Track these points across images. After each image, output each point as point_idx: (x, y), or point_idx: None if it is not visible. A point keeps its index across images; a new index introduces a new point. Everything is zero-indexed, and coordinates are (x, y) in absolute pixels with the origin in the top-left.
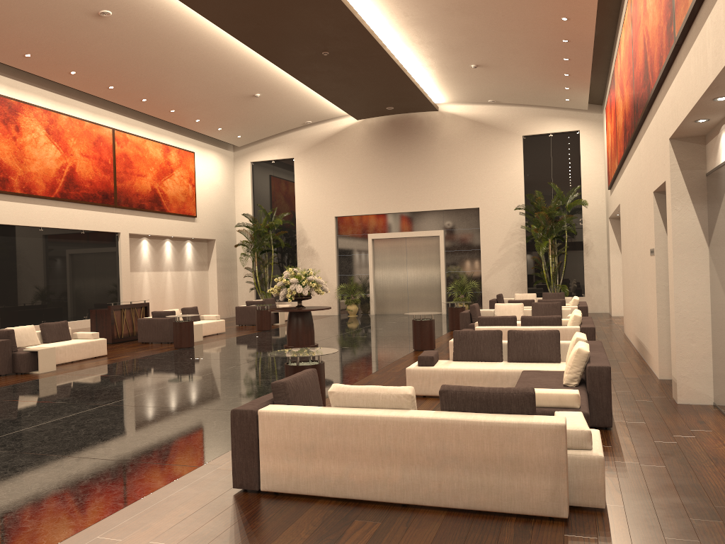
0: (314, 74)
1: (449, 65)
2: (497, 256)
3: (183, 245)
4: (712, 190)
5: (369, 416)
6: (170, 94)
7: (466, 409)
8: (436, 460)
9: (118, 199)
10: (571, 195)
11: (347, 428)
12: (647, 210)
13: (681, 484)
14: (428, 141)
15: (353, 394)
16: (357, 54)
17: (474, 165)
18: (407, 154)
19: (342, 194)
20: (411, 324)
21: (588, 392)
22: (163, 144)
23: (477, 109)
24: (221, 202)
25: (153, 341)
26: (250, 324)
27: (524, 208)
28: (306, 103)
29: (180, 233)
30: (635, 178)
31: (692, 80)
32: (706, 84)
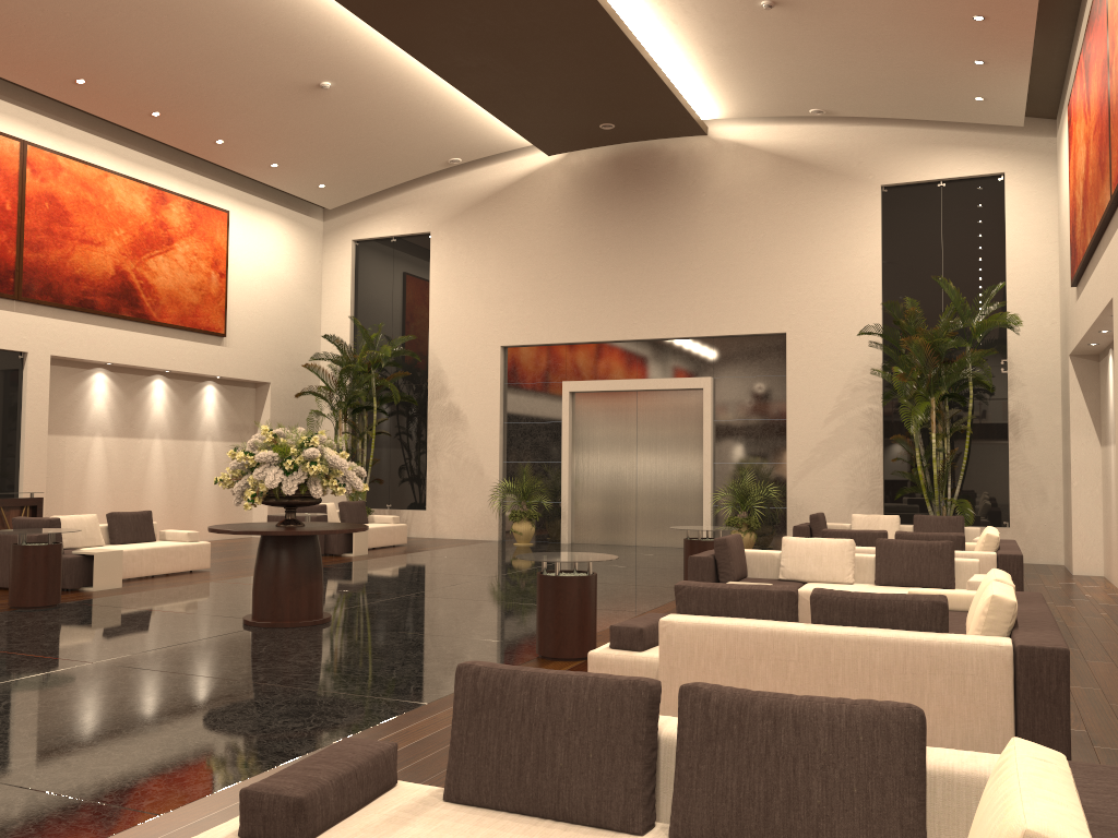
0: (418, 22)
1: (712, 5)
2: (821, 435)
3: (196, 390)
4: None
5: None
6: (133, 70)
7: None
8: None
9: (26, 284)
10: (984, 303)
11: None
12: None
13: None
14: (687, 198)
15: None
16: None
17: (779, 246)
18: (645, 225)
19: (516, 302)
20: (618, 570)
21: None
22: (151, 188)
23: (788, 133)
24: (288, 312)
25: (3, 584)
26: None
27: (880, 333)
28: (437, 113)
29: (183, 364)
30: None
31: None
32: None
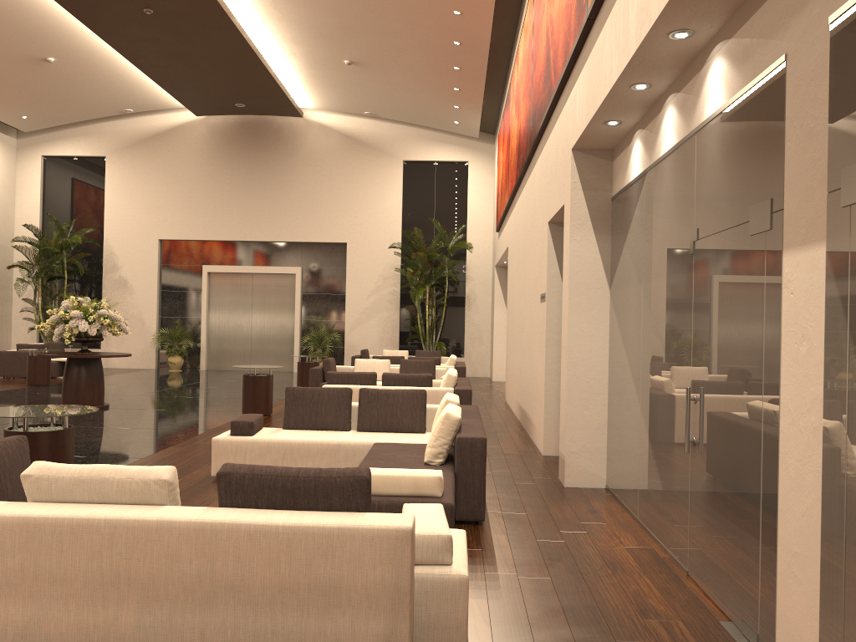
0: (133, 39)
1: (317, 57)
2: (365, 304)
3: None
4: (618, 216)
5: (86, 518)
6: None
7: (260, 503)
8: (199, 593)
9: None
10: (455, 235)
11: (44, 540)
12: (540, 247)
13: (572, 605)
14: (288, 154)
15: (66, 480)
16: (193, 19)
17: (344, 190)
18: (260, 168)
19: (171, 211)
20: None
21: (456, 472)
22: None
23: (351, 122)
24: None
25: None
26: (22, 376)
27: (401, 247)
28: (124, 83)
29: None
30: (527, 211)
31: (606, 61)
32: (626, 59)
